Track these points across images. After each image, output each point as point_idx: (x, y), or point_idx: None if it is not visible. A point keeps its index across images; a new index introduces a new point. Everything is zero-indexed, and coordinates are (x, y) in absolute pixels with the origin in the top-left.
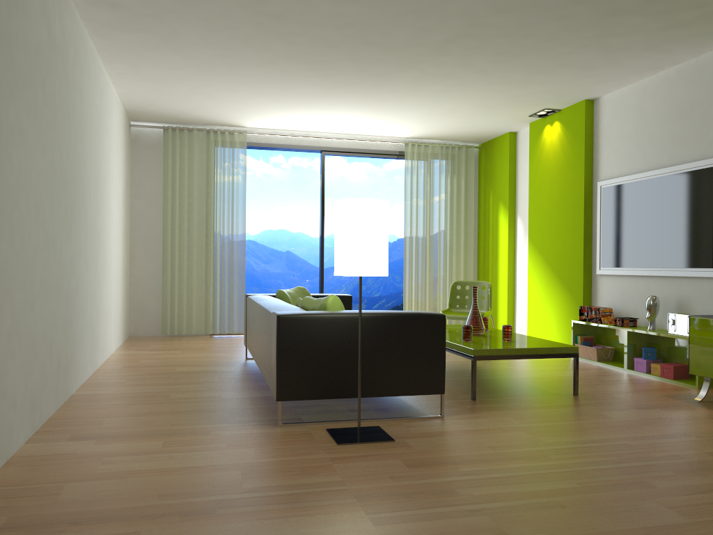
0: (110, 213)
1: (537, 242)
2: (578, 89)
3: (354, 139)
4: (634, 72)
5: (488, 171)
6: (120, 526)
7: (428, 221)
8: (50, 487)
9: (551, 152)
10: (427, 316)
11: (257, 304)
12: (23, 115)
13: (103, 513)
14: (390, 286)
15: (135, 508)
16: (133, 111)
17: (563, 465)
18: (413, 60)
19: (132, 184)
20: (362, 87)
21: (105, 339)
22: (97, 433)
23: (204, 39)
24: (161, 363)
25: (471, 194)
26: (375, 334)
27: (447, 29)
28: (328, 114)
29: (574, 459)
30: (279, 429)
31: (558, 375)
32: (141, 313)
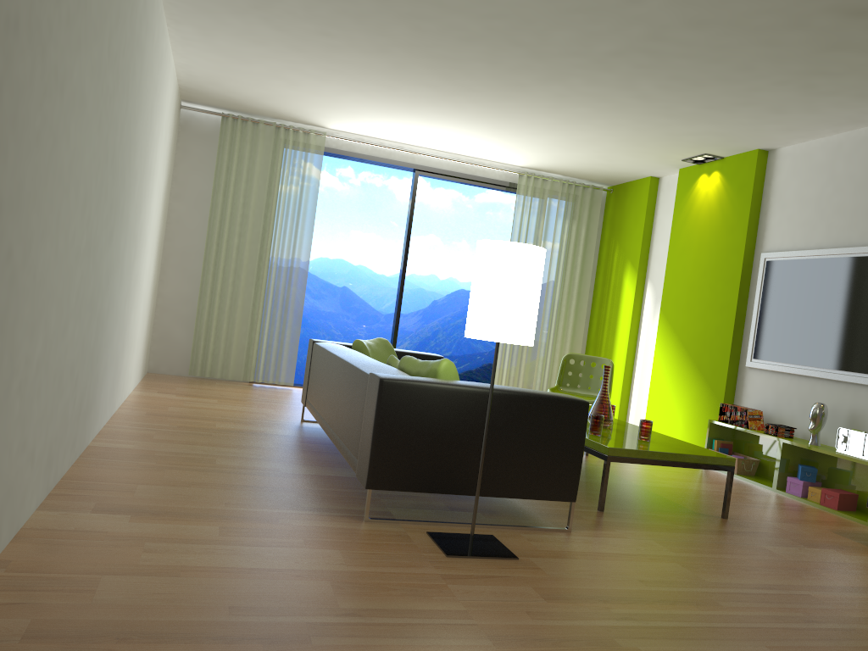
0: (149, 215)
1: (671, 317)
2: (755, 135)
3: (457, 160)
4: (831, 124)
5: (616, 221)
6: (186, 650)
7: None
8: (81, 580)
9: (704, 209)
10: (566, 401)
11: (336, 357)
12: (86, 77)
13: (159, 628)
14: (465, 345)
15: (201, 625)
16: (188, 89)
17: (741, 618)
18: (563, 72)
19: (174, 182)
20: (488, 97)
21: (126, 375)
22: (131, 505)
23: (307, 9)
24: (195, 414)
25: (591, 247)
26: (500, 416)
27: (620, 38)
28: (435, 125)
29: (752, 610)
30: (366, 525)
31: (694, 488)
32: (166, 345)
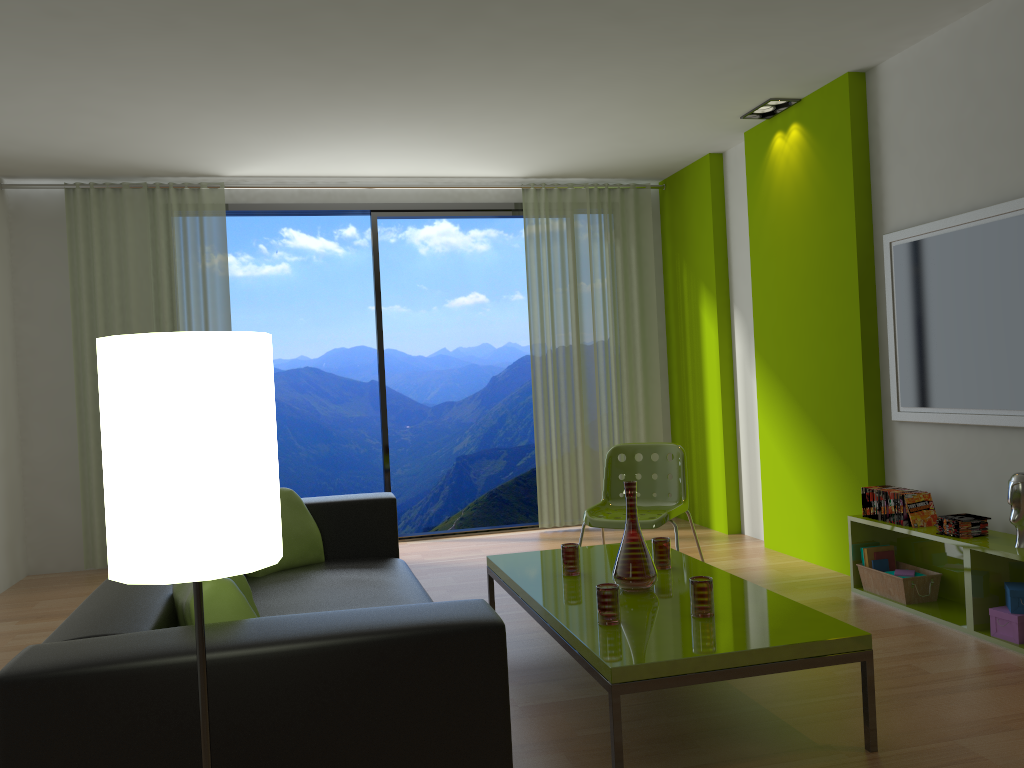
0: None
1: (771, 358)
2: (834, 48)
3: (427, 186)
4: None
5: (677, 229)
6: None
7: (574, 327)
8: None
9: (787, 184)
10: (451, 634)
11: None
12: None
13: None
14: None
15: None
16: None
17: None
18: None
19: (16, 295)
20: (393, 74)
21: None
22: None
23: None
24: (2, 666)
25: (649, 273)
26: (300, 700)
27: None
28: (359, 139)
29: None
30: None
31: None
32: (49, 531)
